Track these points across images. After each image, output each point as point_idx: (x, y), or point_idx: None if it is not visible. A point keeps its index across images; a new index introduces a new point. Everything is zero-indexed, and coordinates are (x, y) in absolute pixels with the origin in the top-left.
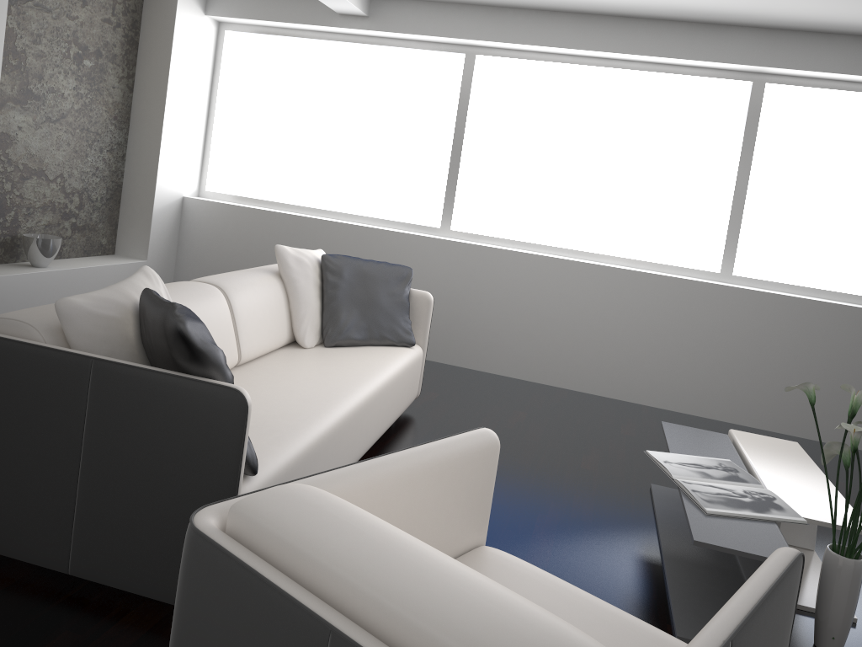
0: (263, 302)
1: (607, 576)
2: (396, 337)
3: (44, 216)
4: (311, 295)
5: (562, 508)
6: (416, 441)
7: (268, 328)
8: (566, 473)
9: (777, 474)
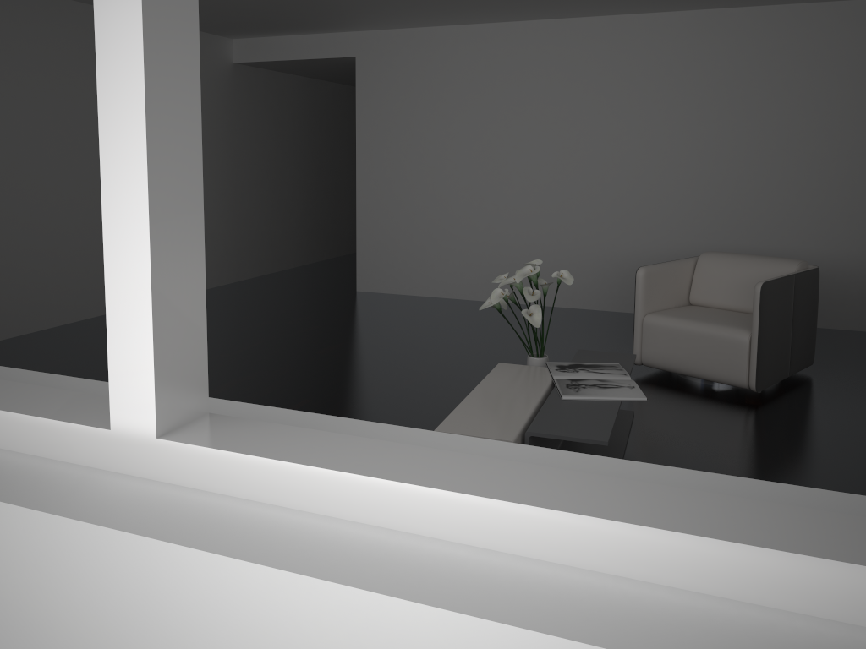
0: None
1: (673, 439)
2: None
3: None
4: None
5: None
6: None
7: None
8: None
9: (522, 392)
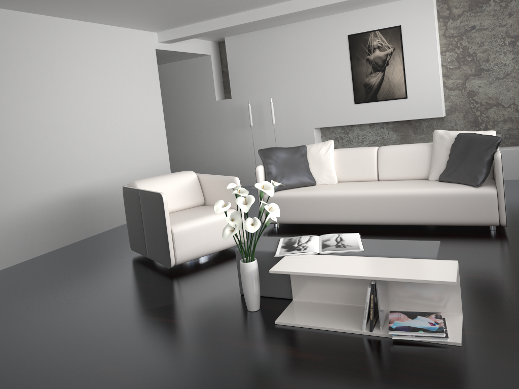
0: (405, 156)
1: None
2: (469, 180)
3: (505, 125)
4: (441, 154)
5: None
6: (442, 236)
7: (405, 168)
8: None
9: (350, 260)
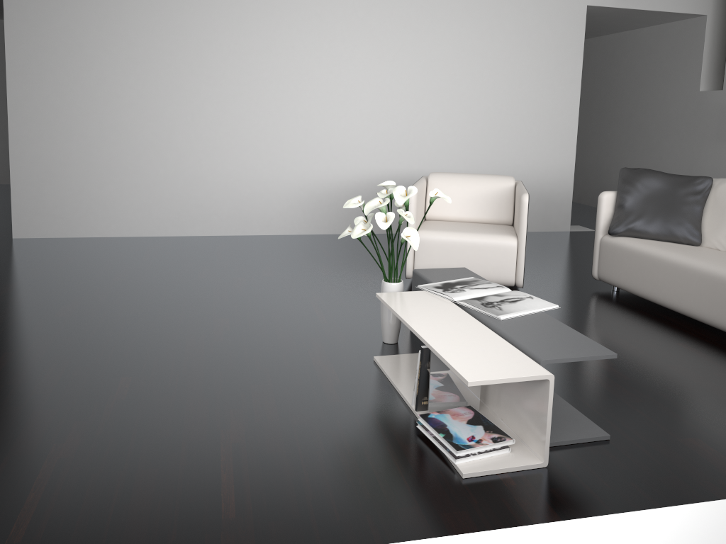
0: None
1: None
2: None
3: None
4: None
5: (614, 376)
6: None
7: None
8: (684, 419)
9: (456, 319)
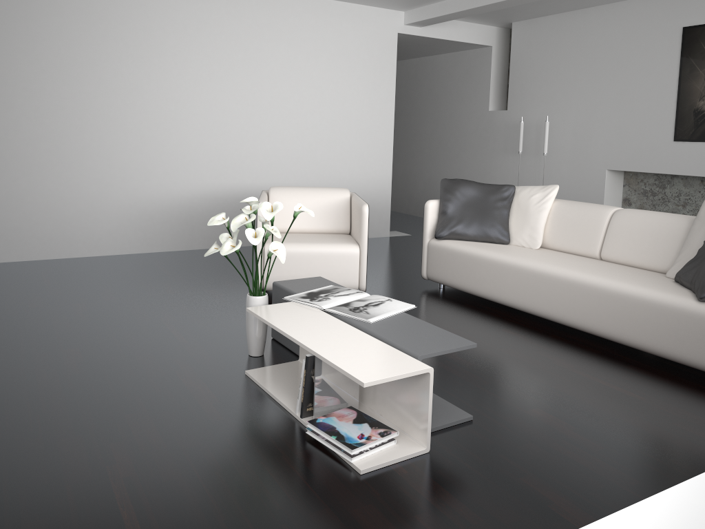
0: (647, 230)
1: None
2: (697, 287)
3: None
4: (696, 238)
5: (461, 363)
6: (620, 364)
7: (642, 249)
8: (524, 393)
9: (331, 326)
